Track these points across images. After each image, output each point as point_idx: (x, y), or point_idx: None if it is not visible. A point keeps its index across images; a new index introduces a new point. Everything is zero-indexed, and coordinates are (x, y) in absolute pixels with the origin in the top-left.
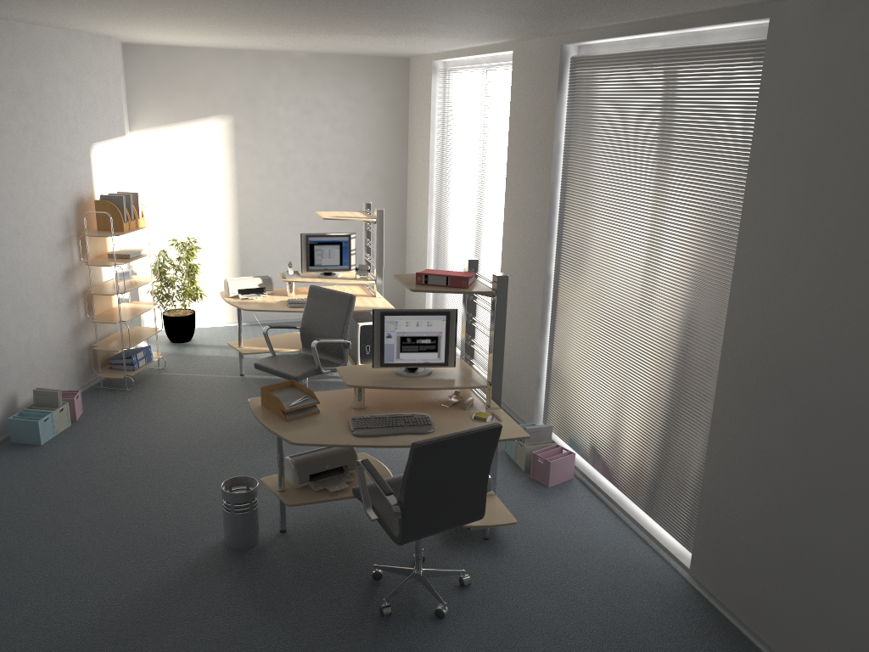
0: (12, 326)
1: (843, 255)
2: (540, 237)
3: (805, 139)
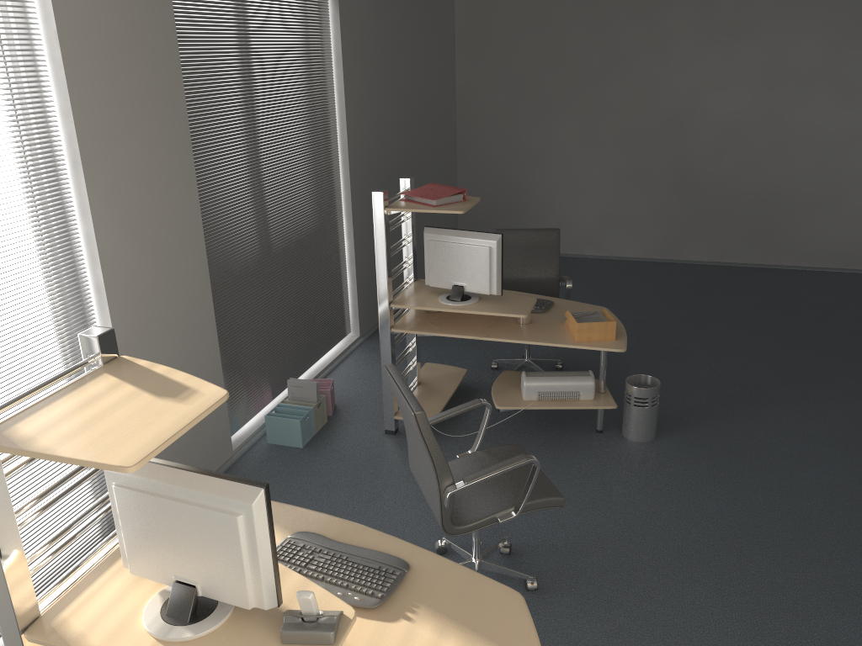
0: None
1: (375, 96)
2: (188, 209)
3: (358, 39)
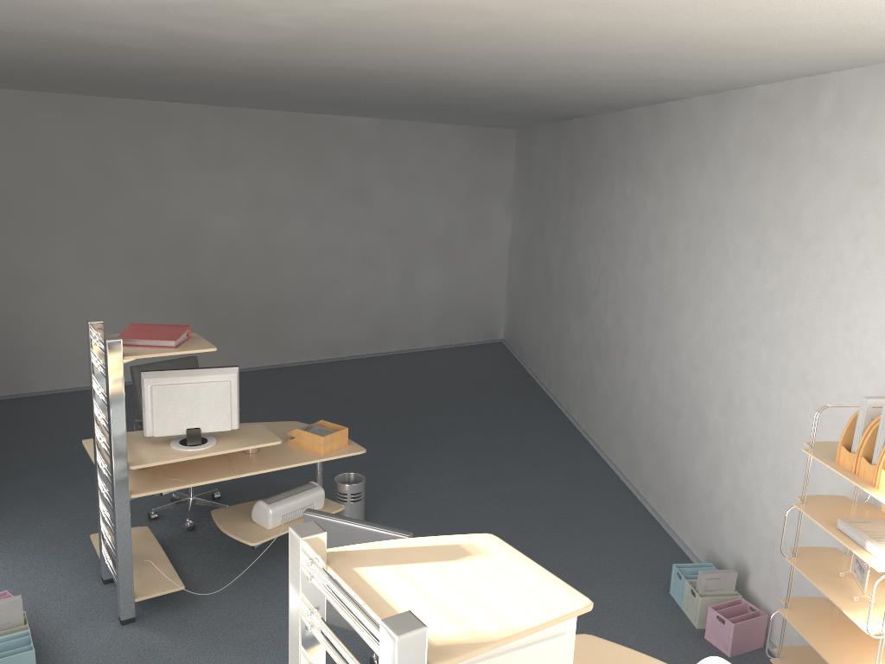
0: (767, 488)
1: None
2: None
3: None
